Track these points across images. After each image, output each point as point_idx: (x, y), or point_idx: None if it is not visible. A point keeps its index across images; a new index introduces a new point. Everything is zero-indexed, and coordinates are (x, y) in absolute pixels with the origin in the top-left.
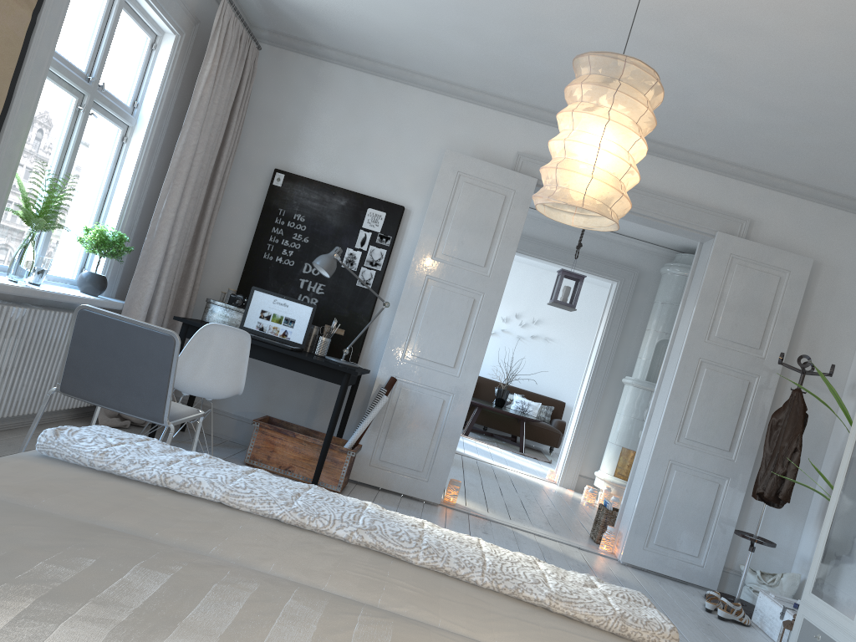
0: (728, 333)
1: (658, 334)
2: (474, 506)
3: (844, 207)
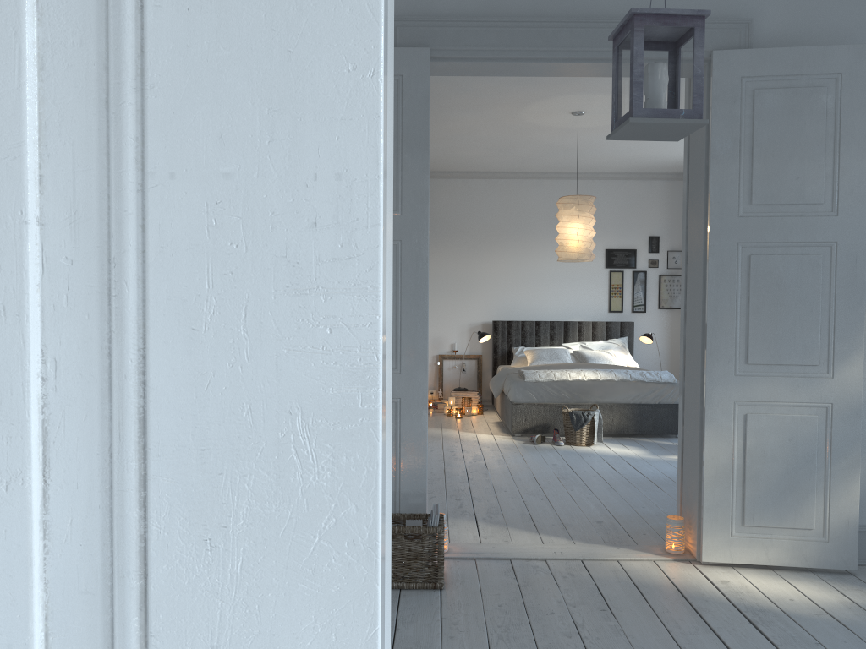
0: None
1: None
2: (647, 571)
3: None
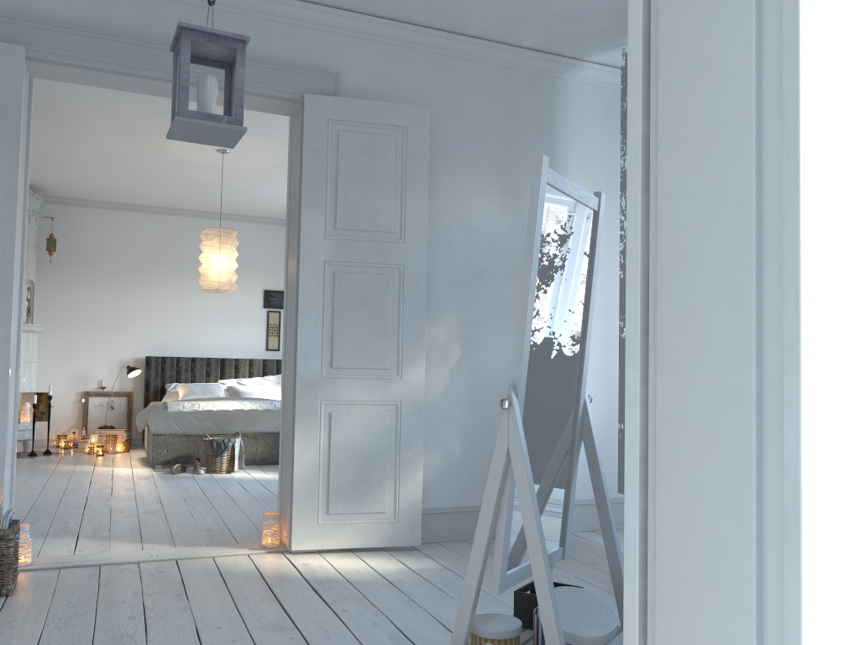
0: None
1: None
2: (238, 562)
3: None
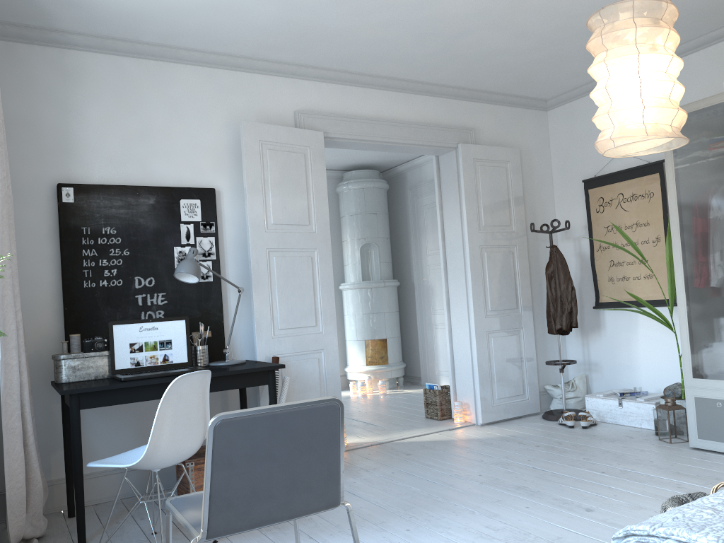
0: (490, 221)
1: (358, 241)
2: (348, 439)
3: (521, 105)
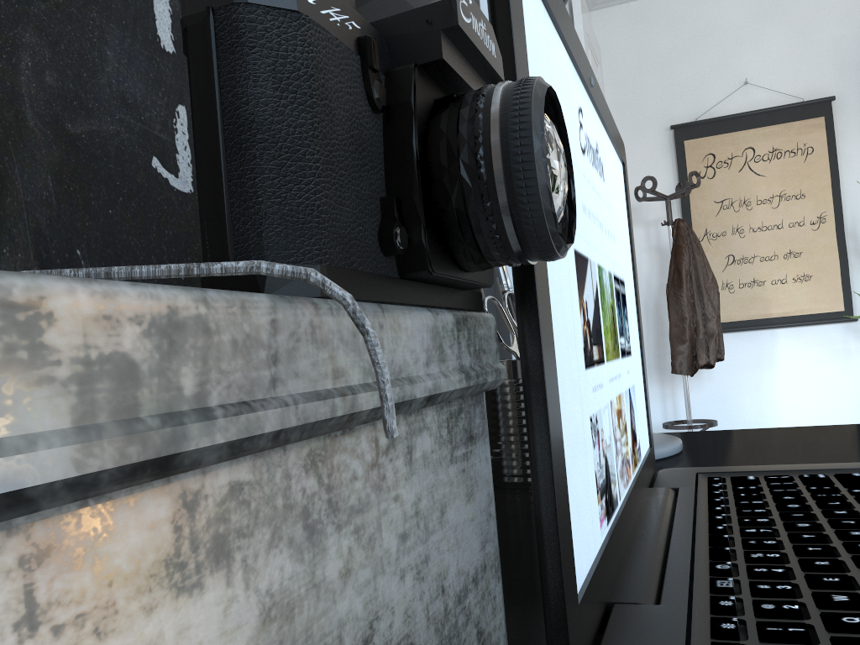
0: None
1: None
2: None
3: None
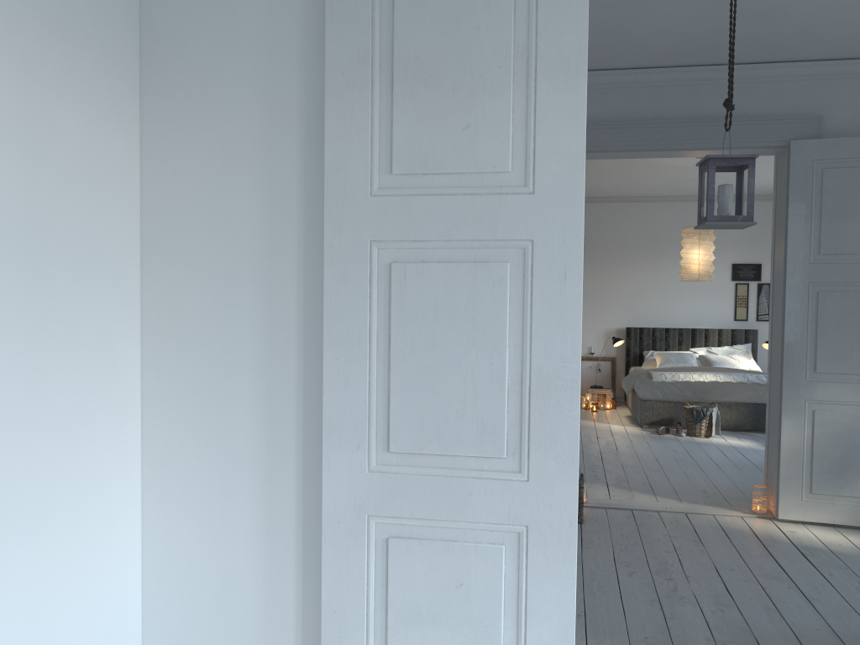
0: None
1: None
2: (734, 522)
3: None
